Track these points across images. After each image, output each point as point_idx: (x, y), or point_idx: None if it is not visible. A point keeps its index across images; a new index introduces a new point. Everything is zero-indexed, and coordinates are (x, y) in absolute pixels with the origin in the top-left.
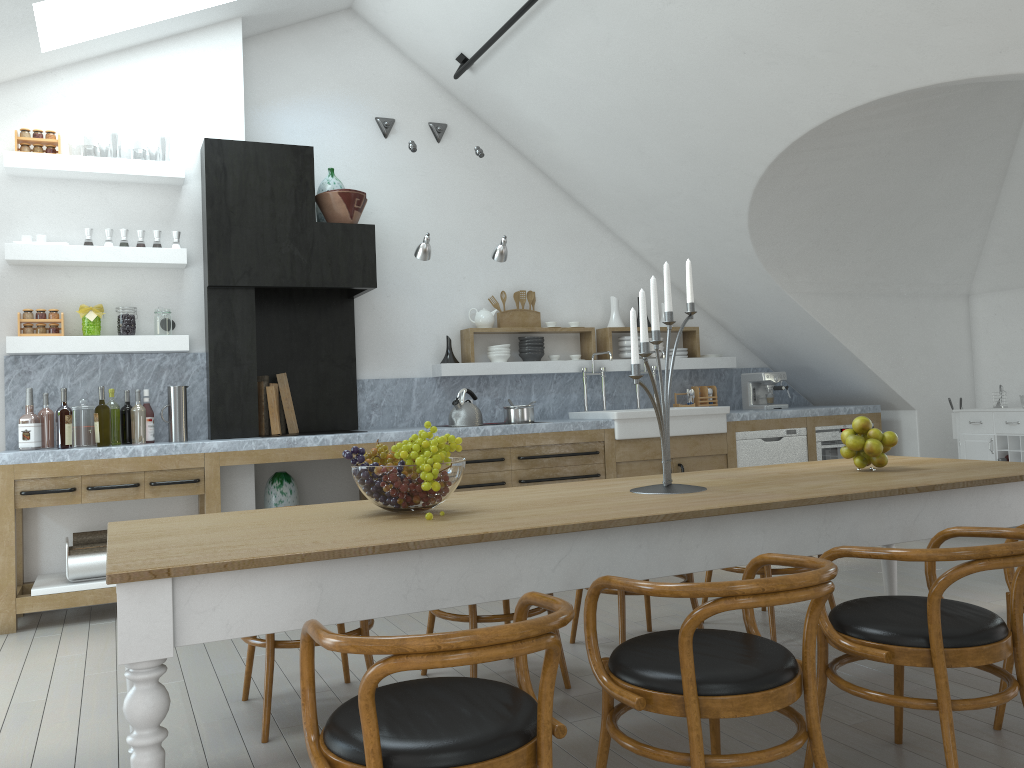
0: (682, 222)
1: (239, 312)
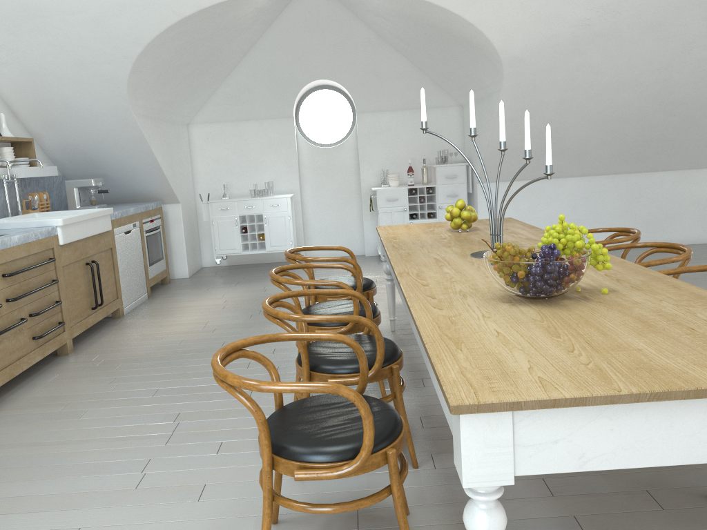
0: (64, 39)
1: None
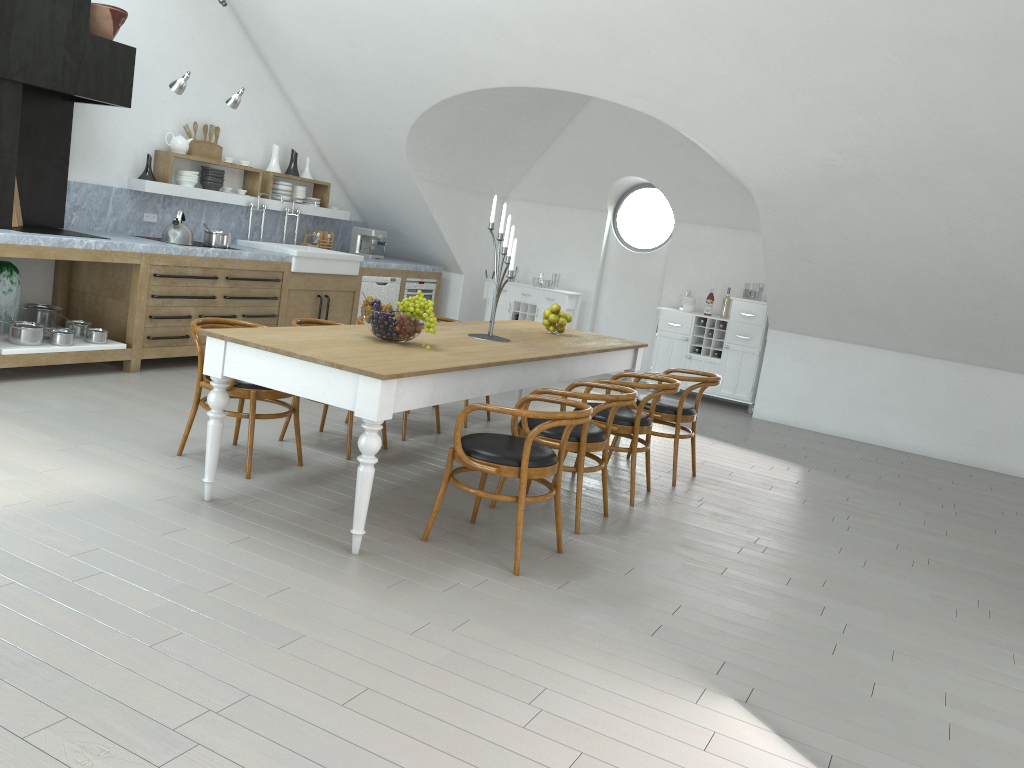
0: (356, 104)
1: (6, 105)
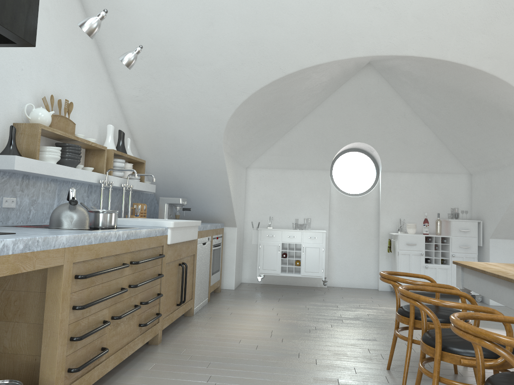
0: (190, 85)
1: None
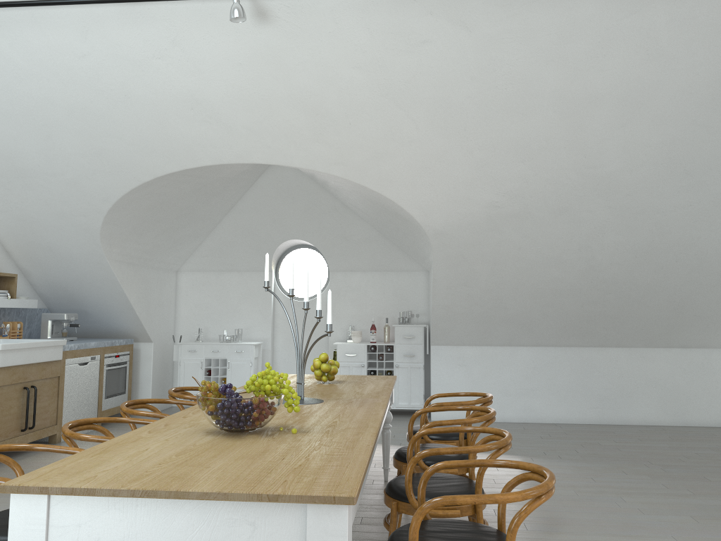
0: (47, 194)
1: None
